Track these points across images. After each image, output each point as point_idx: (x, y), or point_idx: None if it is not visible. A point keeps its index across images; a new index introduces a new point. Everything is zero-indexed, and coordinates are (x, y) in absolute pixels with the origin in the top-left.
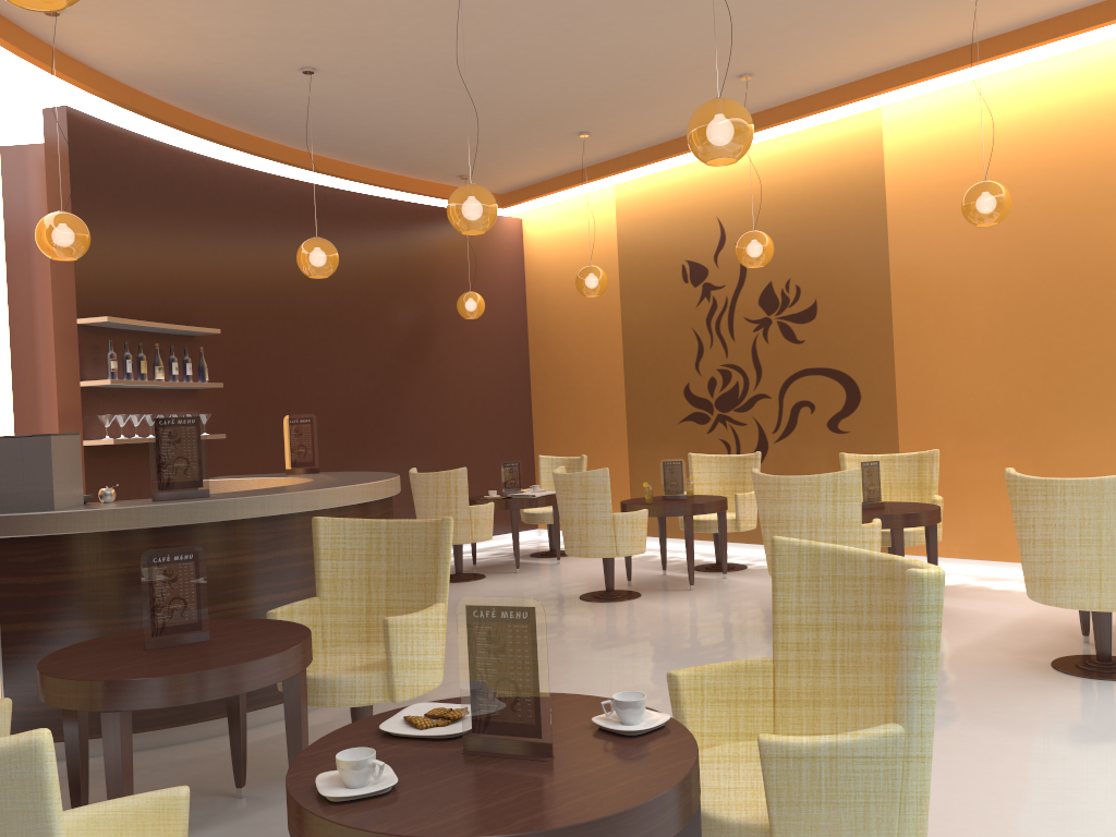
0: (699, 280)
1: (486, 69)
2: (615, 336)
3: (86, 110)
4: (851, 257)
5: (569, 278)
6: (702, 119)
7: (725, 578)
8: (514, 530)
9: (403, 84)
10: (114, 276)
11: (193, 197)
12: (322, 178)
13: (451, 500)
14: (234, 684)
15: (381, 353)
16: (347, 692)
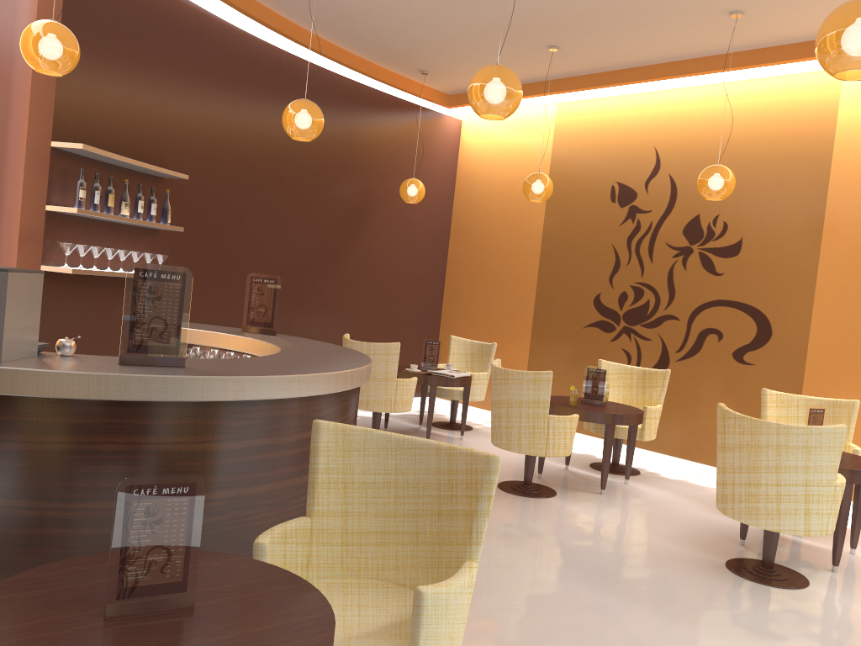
0: (626, 202)
1: None
2: (534, 239)
3: None
4: (786, 204)
5: (499, 180)
6: (853, 18)
7: (626, 483)
8: (430, 404)
9: None
10: (94, 105)
11: (179, 43)
12: (297, 49)
13: (381, 371)
14: None
15: (326, 221)
16: None
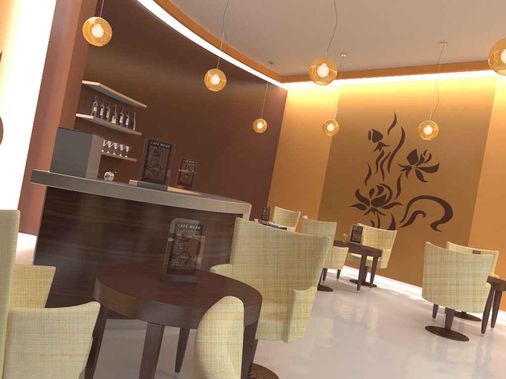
0: (376, 140)
1: (321, 5)
2: (324, 157)
3: None
4: (463, 146)
5: (306, 124)
6: None
7: (370, 289)
8: None
9: (275, 3)
10: (104, 64)
11: (147, 35)
12: (205, 44)
13: None
14: None
15: (211, 138)
16: (259, 330)
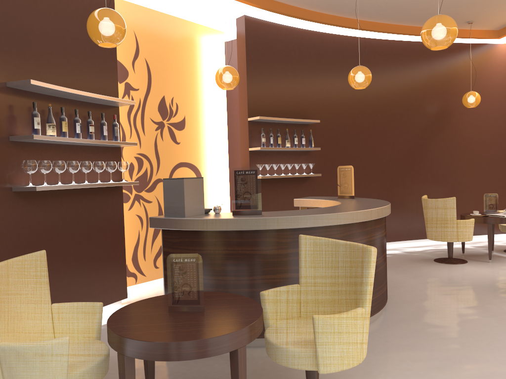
0: None
1: None
2: None
3: (256, 16)
4: None
5: None
6: None
7: None
8: (488, 236)
9: None
10: (267, 96)
11: (309, 53)
12: (382, 35)
13: (445, 216)
14: (184, 354)
15: (414, 130)
16: (289, 358)
